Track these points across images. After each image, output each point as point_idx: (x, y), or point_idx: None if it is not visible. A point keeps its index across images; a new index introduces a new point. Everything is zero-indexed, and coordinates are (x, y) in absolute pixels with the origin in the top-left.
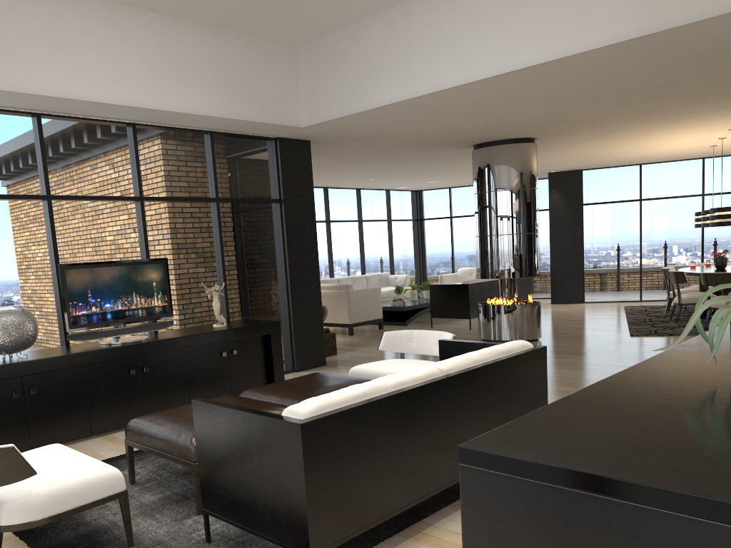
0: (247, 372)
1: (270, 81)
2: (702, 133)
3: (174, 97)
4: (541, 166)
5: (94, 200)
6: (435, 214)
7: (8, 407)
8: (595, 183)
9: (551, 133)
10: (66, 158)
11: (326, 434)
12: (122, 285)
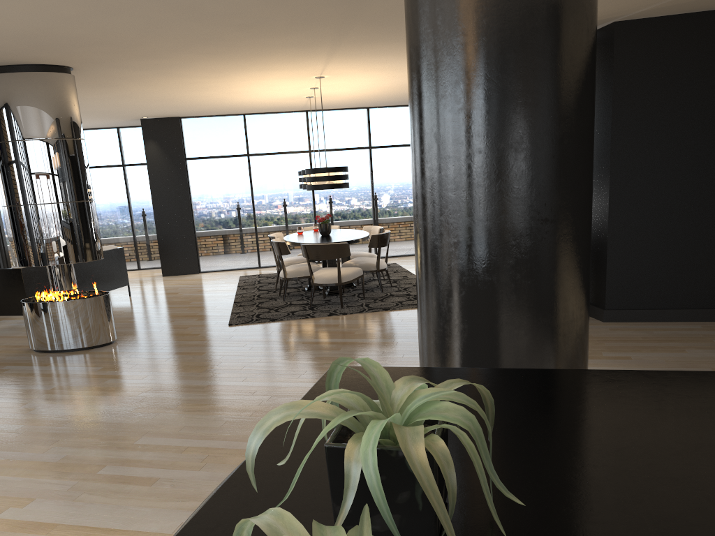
0: None
1: None
2: (290, 80)
3: None
4: (123, 110)
5: None
6: None
7: None
8: (198, 133)
9: (87, 60)
10: None
11: None
12: None
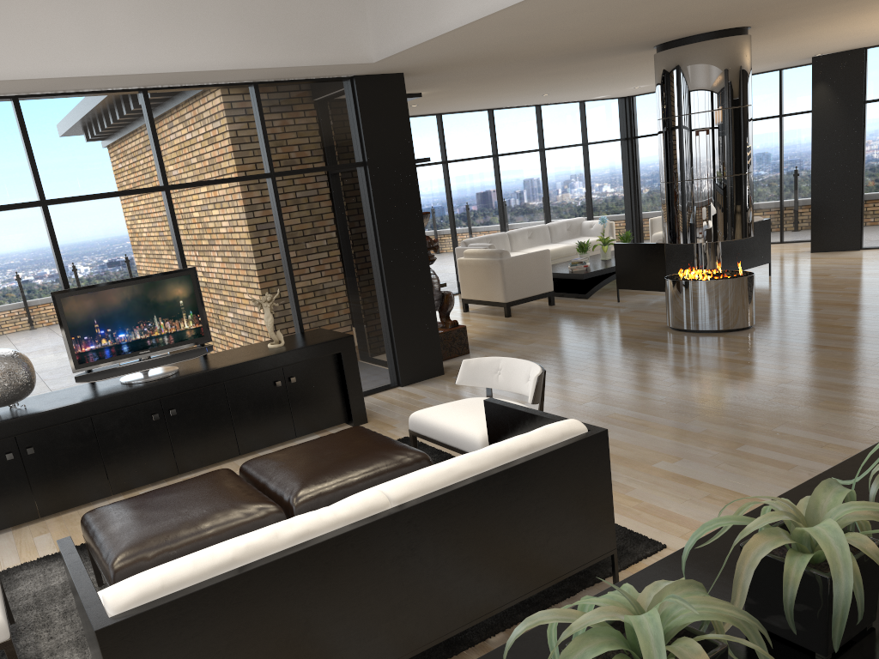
0: (314, 403)
1: (319, 3)
2: None
3: (175, 52)
4: (793, 52)
5: (105, 198)
6: (651, 129)
7: (3, 471)
8: None
9: (768, 18)
10: (62, 149)
11: (148, 634)
12: (138, 308)
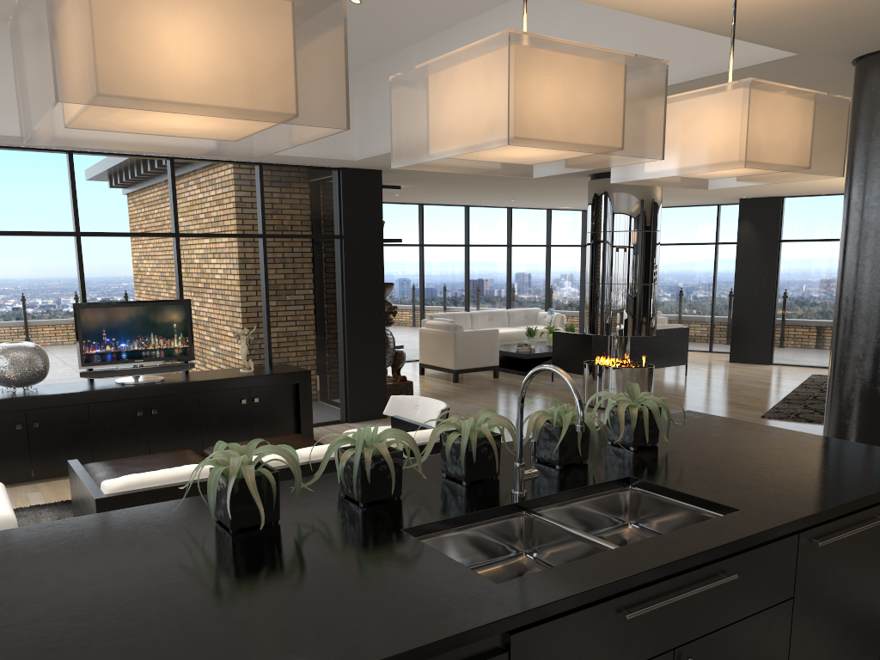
0: (271, 422)
1: None
2: None
3: None
4: (718, 193)
5: (127, 237)
6: None
7: (11, 437)
8: (799, 214)
9: None
10: (99, 194)
11: None
12: (139, 325)
